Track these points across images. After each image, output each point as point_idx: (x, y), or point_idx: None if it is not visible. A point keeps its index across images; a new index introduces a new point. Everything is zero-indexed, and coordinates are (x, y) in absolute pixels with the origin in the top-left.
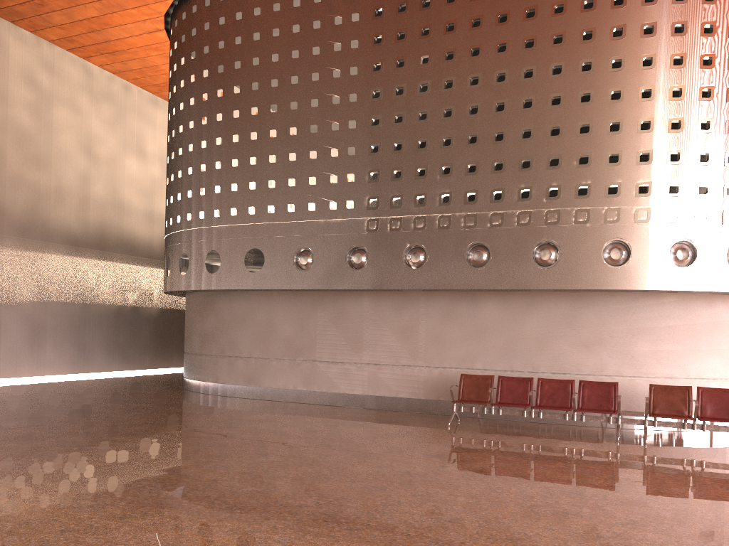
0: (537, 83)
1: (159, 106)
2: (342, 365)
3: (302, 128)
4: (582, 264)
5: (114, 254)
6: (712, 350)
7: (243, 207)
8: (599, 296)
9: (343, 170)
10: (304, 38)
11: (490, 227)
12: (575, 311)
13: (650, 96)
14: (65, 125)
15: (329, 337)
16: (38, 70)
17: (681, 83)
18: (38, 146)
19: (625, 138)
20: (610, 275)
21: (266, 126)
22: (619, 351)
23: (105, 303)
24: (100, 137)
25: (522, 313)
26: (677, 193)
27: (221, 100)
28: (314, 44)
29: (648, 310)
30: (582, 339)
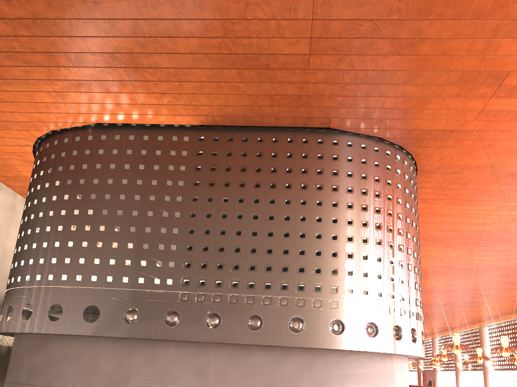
0: (292, 224)
1: (2, 190)
2: None
3: (139, 228)
4: (318, 332)
5: None
6: None
7: (87, 275)
8: (325, 352)
9: (166, 259)
10: (146, 173)
11: (263, 305)
12: (311, 361)
13: (352, 240)
14: None
15: (142, 373)
16: None
17: (366, 235)
18: None
19: (340, 261)
20: (334, 340)
21: (113, 223)
22: None
23: None
24: None
25: (279, 361)
26: (367, 294)
27: (80, 201)
28: (153, 178)
29: (352, 362)
30: (316, 379)
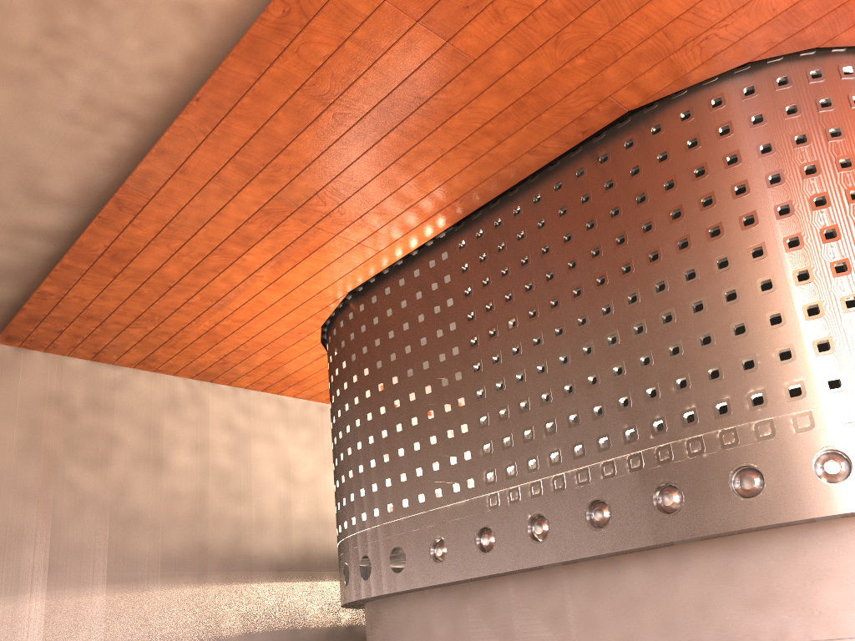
0: (617, 316)
1: None
2: None
3: (421, 416)
4: (710, 502)
5: (321, 572)
6: None
7: (383, 506)
8: (755, 538)
9: (460, 449)
10: (413, 333)
11: (603, 479)
12: (731, 561)
13: (735, 297)
14: (263, 457)
15: (482, 635)
16: (235, 414)
17: (768, 273)
18: (238, 481)
19: (720, 348)
20: (746, 510)
21: (393, 422)
22: (800, 606)
23: (315, 626)
24: (299, 460)
25: (672, 574)
26: (800, 394)
27: (358, 406)
28: (421, 336)
29: (822, 545)
30: (749, 597)
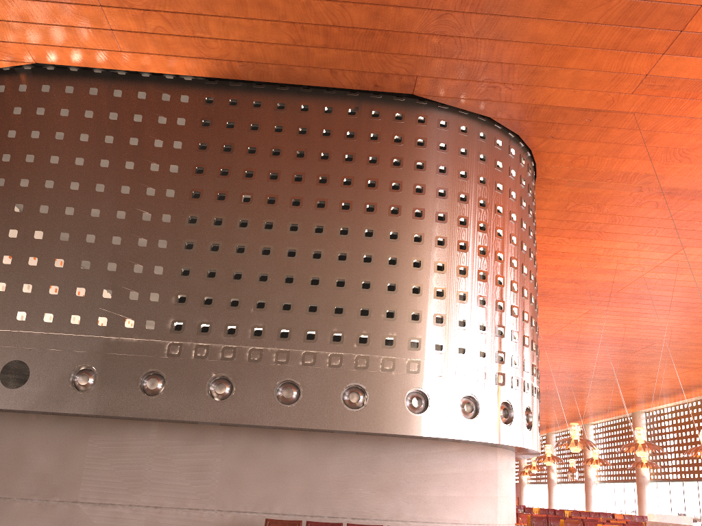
0: (352, 241)
1: None
2: (113, 507)
3: (102, 237)
4: (388, 409)
5: None
6: (486, 497)
7: (9, 311)
8: (397, 442)
9: (146, 288)
10: (117, 150)
11: (302, 365)
12: (375, 454)
13: (443, 269)
14: None
15: (100, 473)
16: None
17: (465, 264)
18: None
19: (424, 300)
20: (412, 422)
21: (57, 228)
22: (414, 496)
23: None
24: None
25: (325, 455)
26: (464, 353)
27: (1, 190)
28: (128, 158)
29: (438, 457)
30: (382, 483)
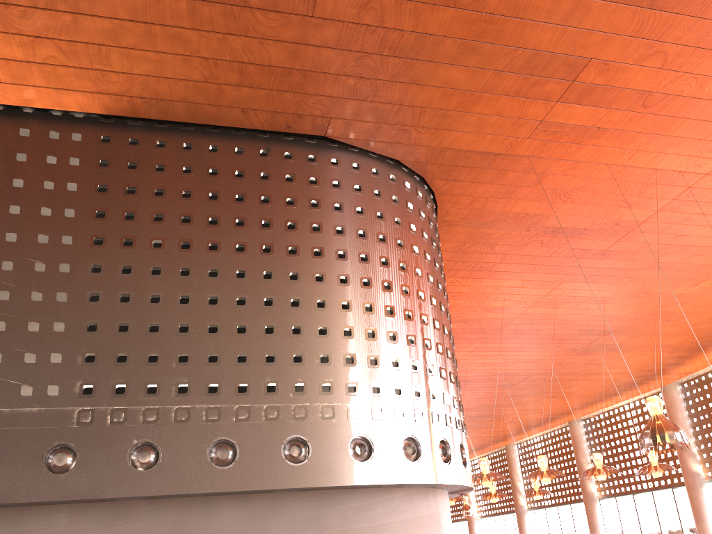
0: (277, 285)
1: None
2: None
3: None
4: (332, 459)
5: None
6: None
7: None
8: (342, 494)
9: (45, 348)
10: None
11: (236, 421)
12: (321, 511)
13: (371, 310)
14: None
15: None
16: None
17: (391, 304)
18: None
19: (357, 343)
20: (358, 470)
21: None
22: None
23: None
24: None
25: (267, 518)
26: (401, 394)
27: None
28: (12, 202)
29: (384, 505)
30: None
